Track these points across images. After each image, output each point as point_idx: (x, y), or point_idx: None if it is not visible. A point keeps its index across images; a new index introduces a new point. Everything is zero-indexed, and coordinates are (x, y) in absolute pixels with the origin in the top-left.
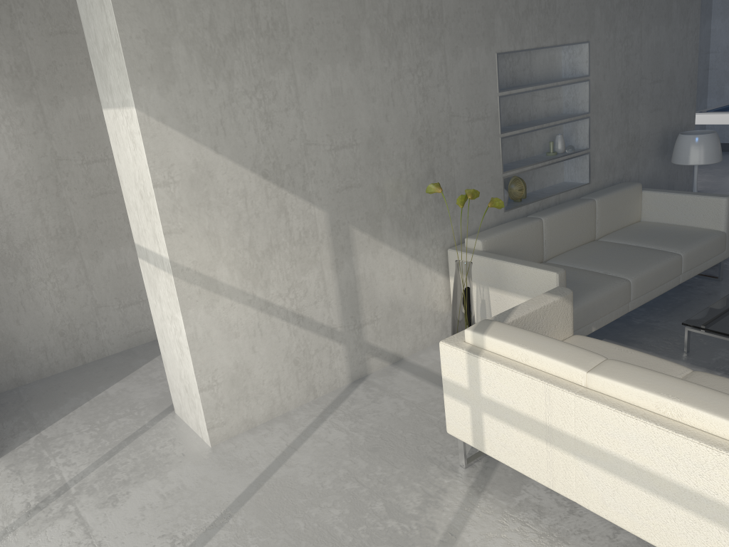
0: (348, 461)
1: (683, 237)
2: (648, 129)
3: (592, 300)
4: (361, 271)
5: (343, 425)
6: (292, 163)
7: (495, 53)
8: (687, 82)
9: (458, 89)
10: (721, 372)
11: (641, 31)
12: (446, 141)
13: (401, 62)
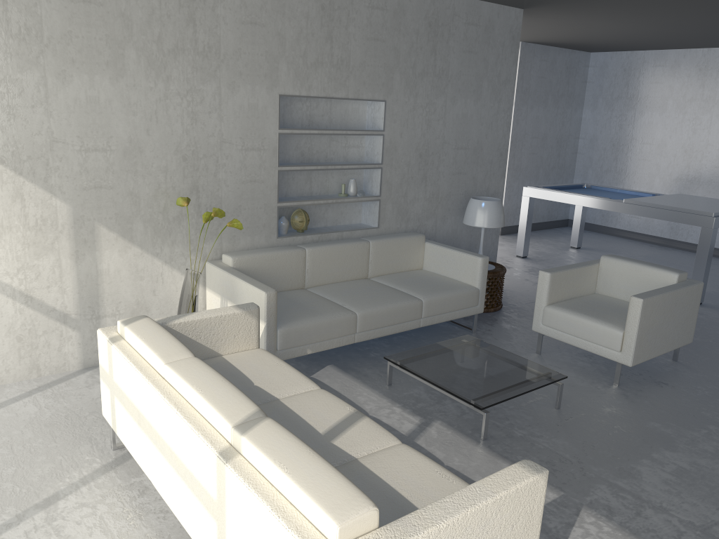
0: (19, 431)
1: (436, 286)
2: (449, 189)
3: (307, 324)
4: (105, 266)
5: (42, 402)
6: (35, 155)
7: (278, 94)
8: (496, 155)
9: (232, 119)
10: (400, 404)
11: (446, 101)
12: (214, 163)
13: (170, 85)
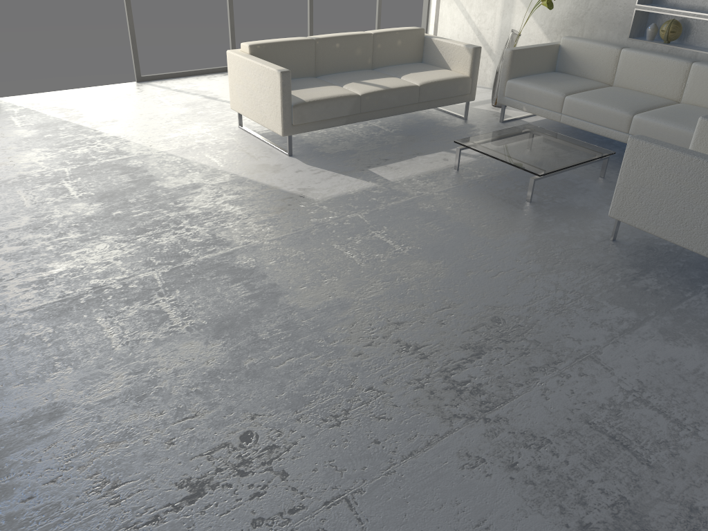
0: None
1: (679, 118)
2: None
3: (525, 86)
4: (514, 25)
5: None
6: None
7: None
8: None
9: None
10: None
11: None
12: None
13: None
